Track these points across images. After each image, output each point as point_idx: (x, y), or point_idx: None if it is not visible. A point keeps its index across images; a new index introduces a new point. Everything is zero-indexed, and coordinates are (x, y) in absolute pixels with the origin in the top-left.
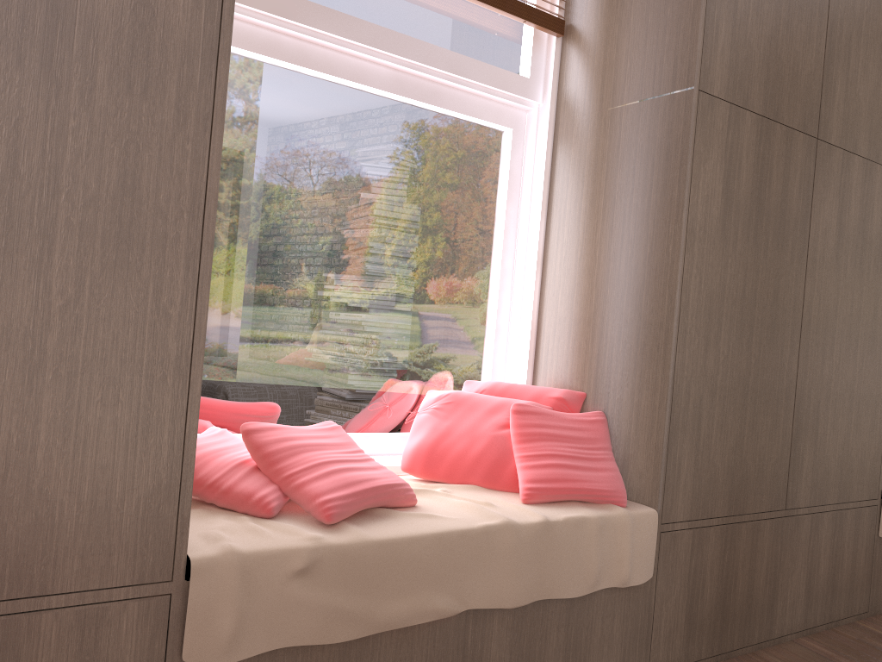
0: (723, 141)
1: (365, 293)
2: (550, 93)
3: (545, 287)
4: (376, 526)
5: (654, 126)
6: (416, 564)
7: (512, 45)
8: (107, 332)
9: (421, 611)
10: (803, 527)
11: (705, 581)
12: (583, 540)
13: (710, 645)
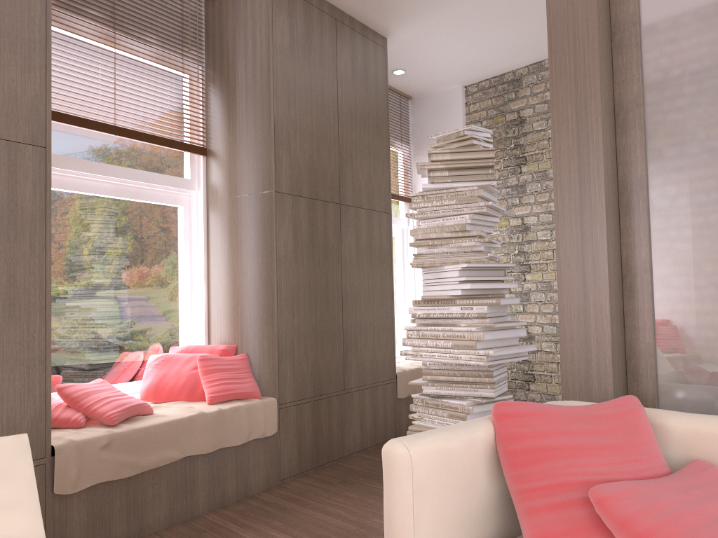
0: (291, 214)
1: (109, 306)
2: (202, 186)
3: (210, 291)
4: (136, 423)
5: (256, 208)
6: (158, 437)
7: (179, 162)
8: (8, 348)
9: (163, 459)
10: (355, 397)
11: (305, 430)
12: (240, 416)
13: (311, 462)
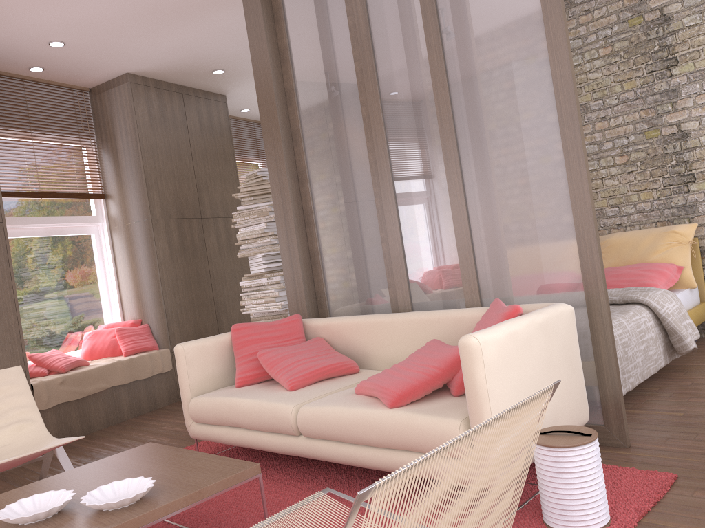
0: (165, 231)
1: (53, 305)
2: (105, 219)
3: (120, 286)
4: (79, 370)
5: (141, 230)
6: (93, 376)
7: (87, 205)
8: None
9: (98, 388)
10: None
11: None
12: (145, 361)
13: None
